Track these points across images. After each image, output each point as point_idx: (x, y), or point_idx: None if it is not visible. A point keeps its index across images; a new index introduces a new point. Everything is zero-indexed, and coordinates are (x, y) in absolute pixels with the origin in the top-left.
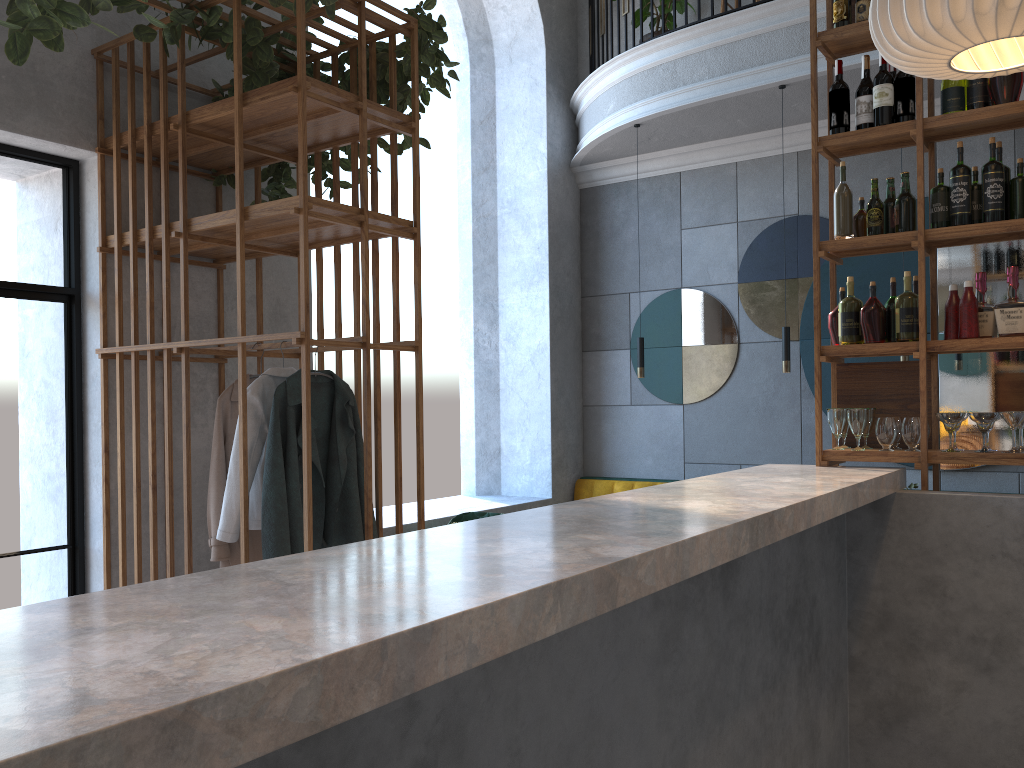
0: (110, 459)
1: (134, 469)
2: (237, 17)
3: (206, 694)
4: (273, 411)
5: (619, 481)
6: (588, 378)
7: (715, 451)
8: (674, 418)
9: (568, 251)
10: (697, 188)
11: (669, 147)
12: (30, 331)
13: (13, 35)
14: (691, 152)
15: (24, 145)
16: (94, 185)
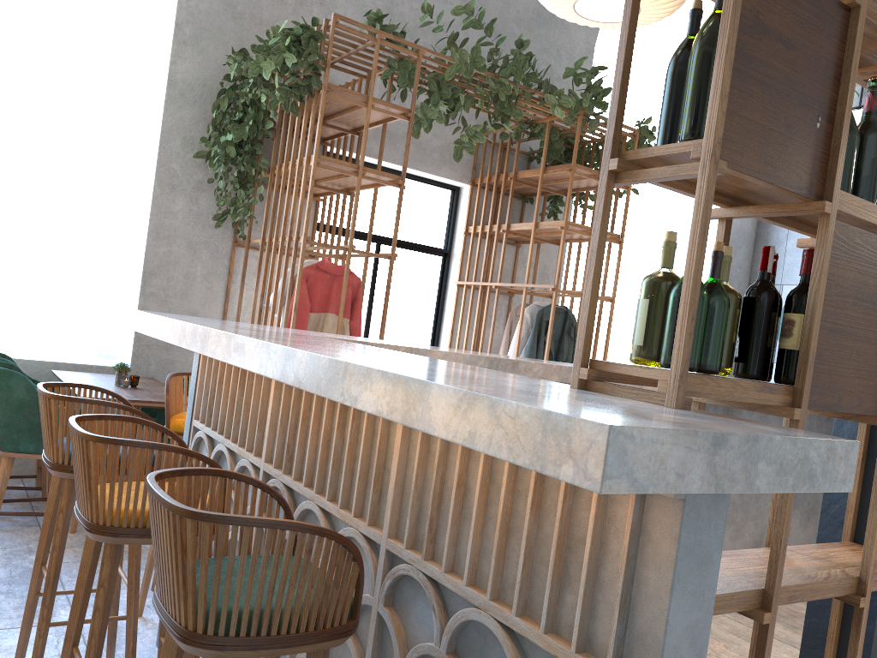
0: (452, 336)
1: (464, 342)
2: (547, 131)
3: (521, 360)
4: (535, 322)
5: None
6: None
7: None
8: None
9: (742, 251)
10: None
11: None
12: (422, 268)
13: (456, 149)
14: None
15: (438, 180)
16: (465, 200)
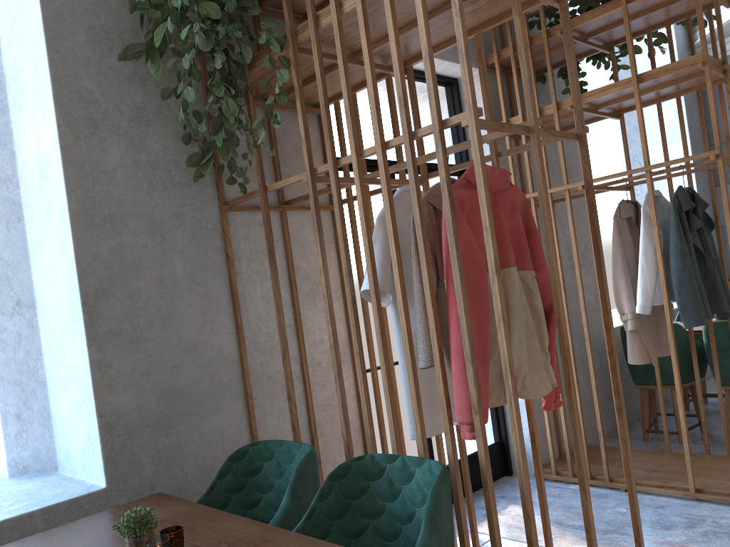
0: None
1: None
2: None
3: None
4: (674, 216)
5: None
6: (720, 206)
7: None
8: None
9: (695, 113)
10: None
11: None
12: None
13: None
14: None
15: (437, 71)
16: None
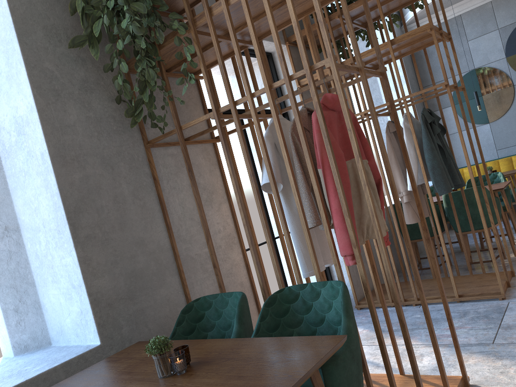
0: None
1: None
2: None
3: None
4: (424, 126)
5: (465, 167)
6: None
7: (512, 140)
8: (485, 131)
9: (410, 68)
10: (471, 19)
11: (454, 3)
12: None
13: None
14: (466, 3)
15: None
16: None
